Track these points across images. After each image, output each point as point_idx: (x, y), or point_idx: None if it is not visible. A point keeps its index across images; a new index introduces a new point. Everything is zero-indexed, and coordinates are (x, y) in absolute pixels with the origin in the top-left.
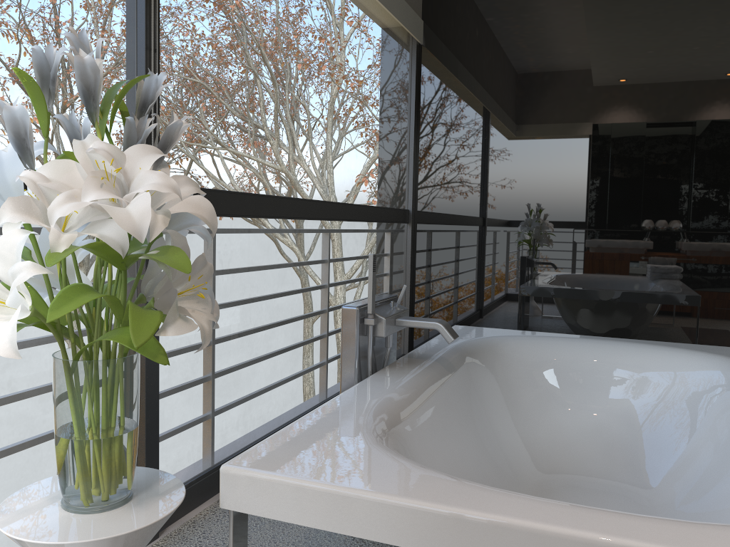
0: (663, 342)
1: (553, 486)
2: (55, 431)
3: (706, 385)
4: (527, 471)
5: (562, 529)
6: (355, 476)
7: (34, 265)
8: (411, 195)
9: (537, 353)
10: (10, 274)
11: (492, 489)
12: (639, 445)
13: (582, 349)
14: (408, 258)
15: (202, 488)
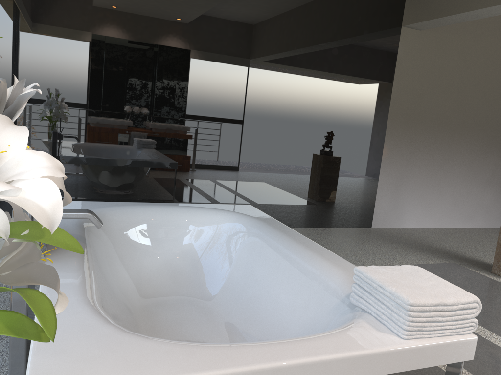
0: (197, 204)
1: (149, 308)
2: None
3: (227, 230)
4: (131, 302)
5: (290, 361)
6: (143, 367)
7: None
8: None
9: (125, 219)
10: None
11: (232, 346)
12: (191, 270)
13: (154, 213)
14: None
15: None
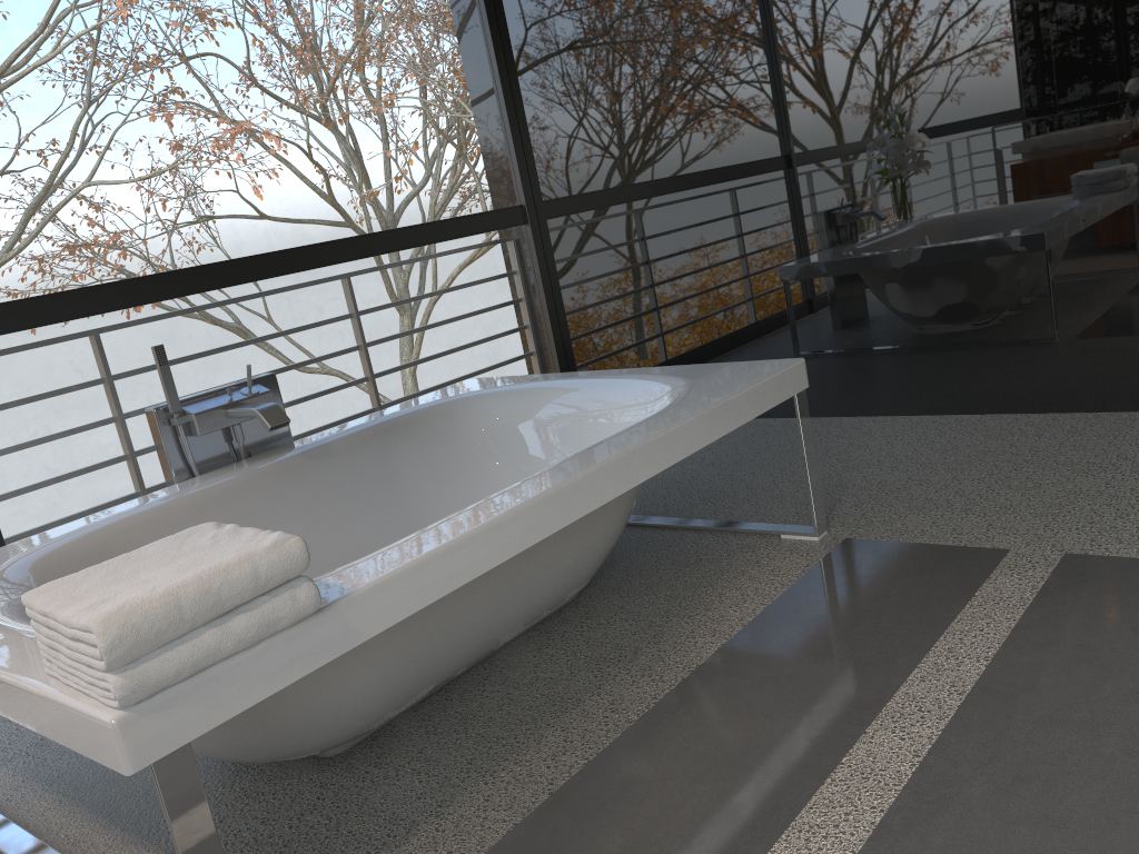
0: (670, 368)
1: None
2: None
3: None
4: None
5: None
6: None
7: None
8: (520, 183)
9: (513, 408)
10: None
11: None
12: None
13: (565, 394)
14: (537, 273)
15: None
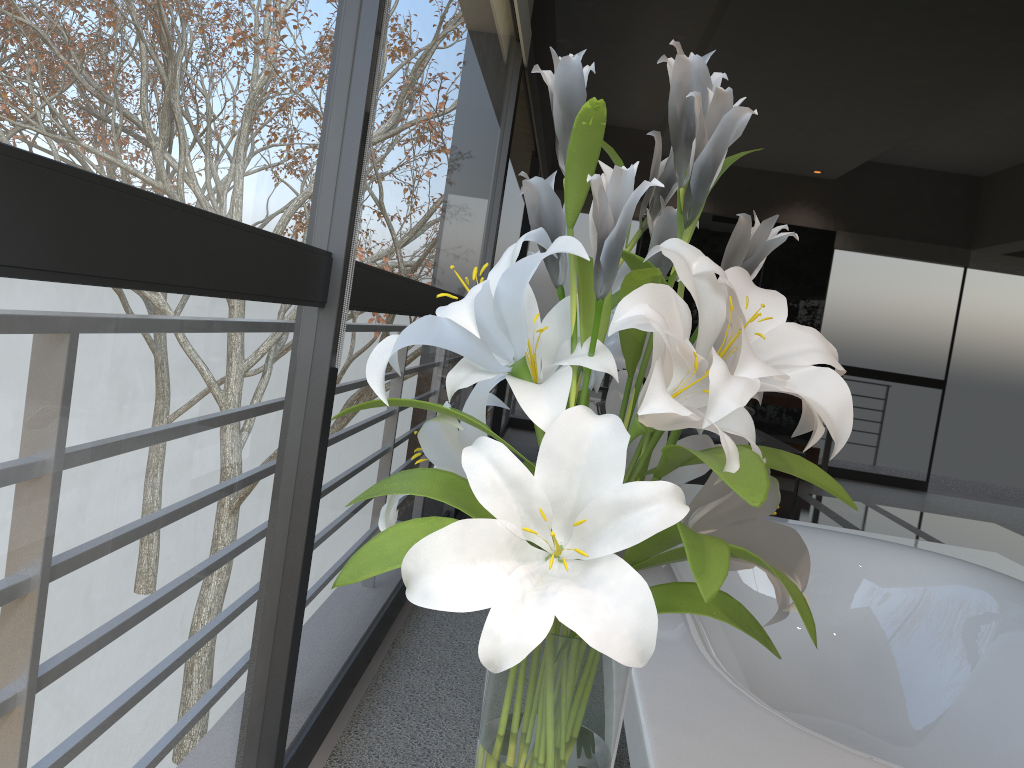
0: (872, 534)
1: None
2: (510, 761)
3: (946, 597)
4: None
5: None
6: None
7: (675, 490)
8: None
9: None
10: (610, 500)
11: None
12: (857, 671)
13: None
14: None
15: (305, 752)
